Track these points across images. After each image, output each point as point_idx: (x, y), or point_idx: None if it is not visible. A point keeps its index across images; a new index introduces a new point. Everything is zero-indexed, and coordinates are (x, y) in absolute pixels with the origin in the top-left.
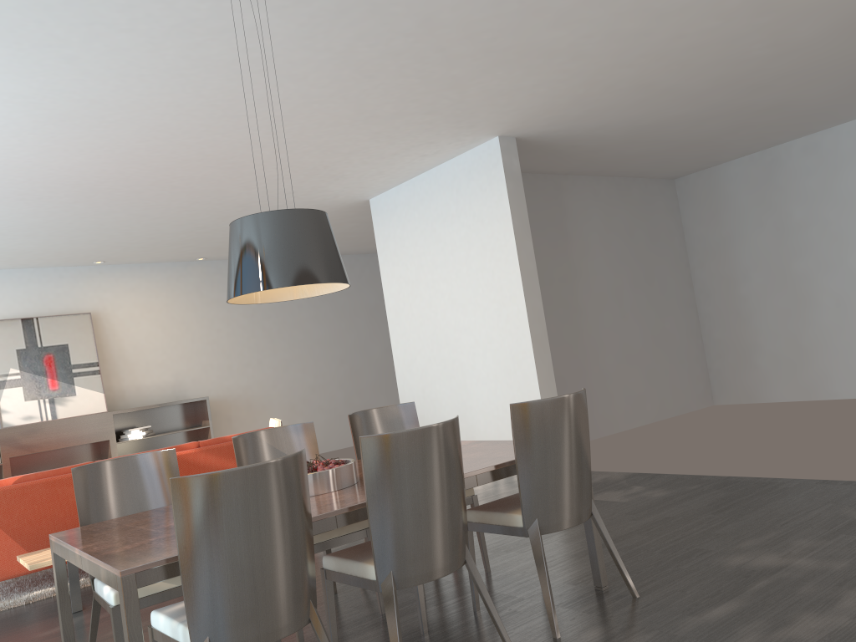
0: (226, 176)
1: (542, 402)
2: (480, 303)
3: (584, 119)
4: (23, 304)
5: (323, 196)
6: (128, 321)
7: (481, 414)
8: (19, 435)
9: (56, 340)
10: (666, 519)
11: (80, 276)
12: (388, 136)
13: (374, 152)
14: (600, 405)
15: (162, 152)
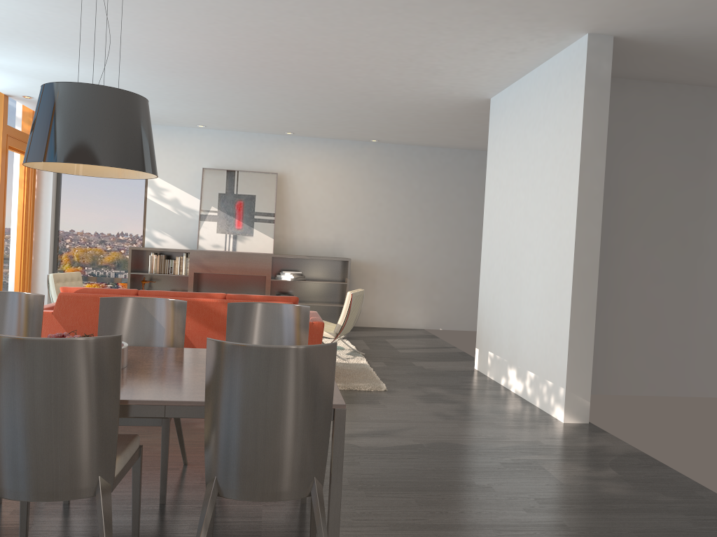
0: (320, 63)
1: (232, 346)
2: (543, 219)
3: (699, 14)
4: (232, 159)
5: (437, 91)
6: (306, 184)
7: (525, 335)
8: (203, 258)
9: (247, 191)
10: (557, 527)
11: (276, 142)
12: (448, 28)
13: (449, 46)
14: (702, 361)
15: (239, 35)
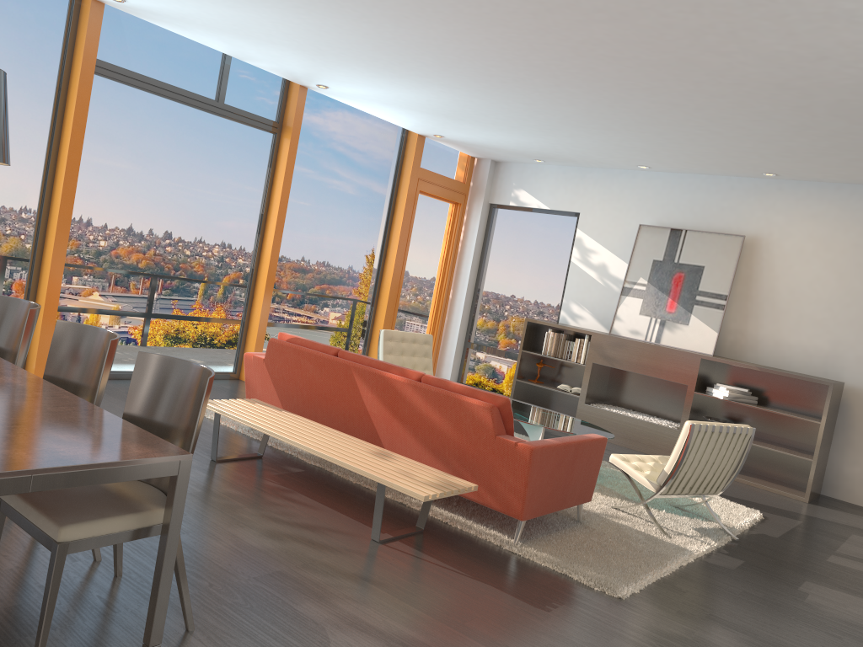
0: (641, 35)
1: None
2: None
3: None
4: (683, 214)
5: None
6: (793, 256)
7: None
8: (606, 345)
9: (694, 259)
10: None
11: (754, 190)
12: None
13: None
14: None
15: (485, 6)
